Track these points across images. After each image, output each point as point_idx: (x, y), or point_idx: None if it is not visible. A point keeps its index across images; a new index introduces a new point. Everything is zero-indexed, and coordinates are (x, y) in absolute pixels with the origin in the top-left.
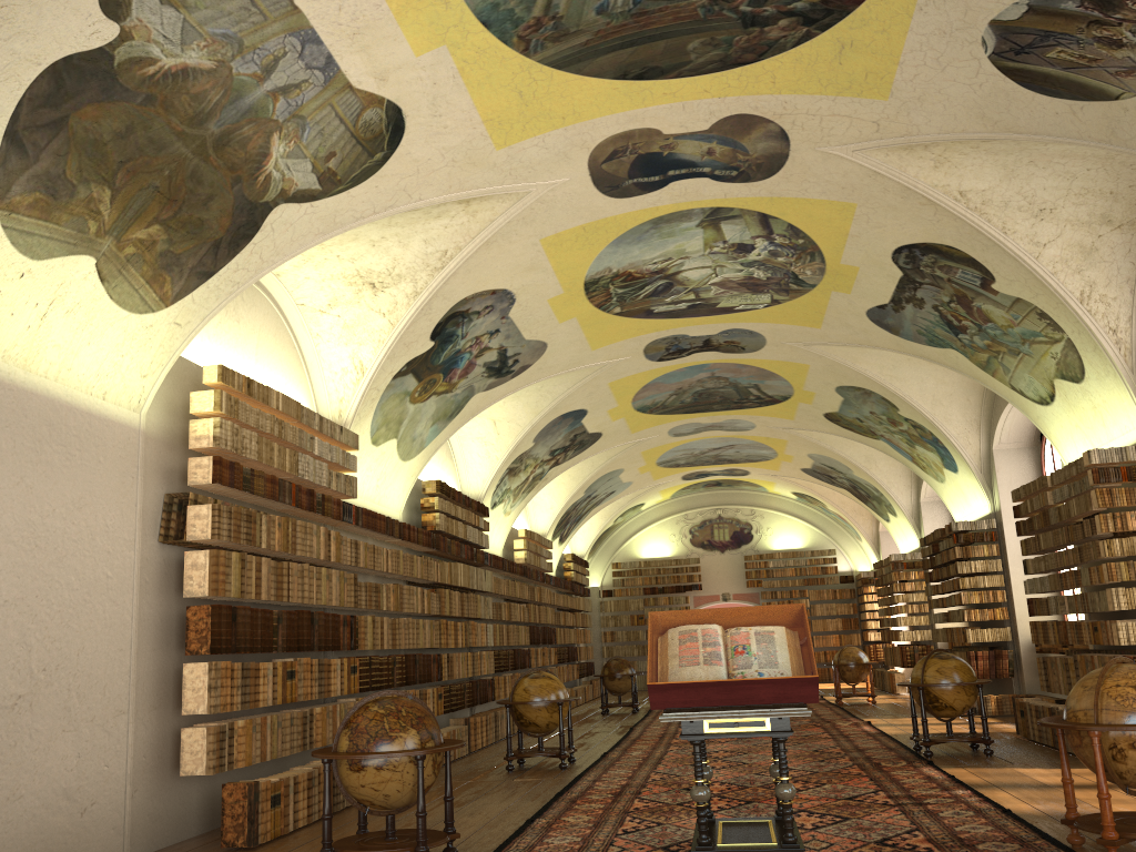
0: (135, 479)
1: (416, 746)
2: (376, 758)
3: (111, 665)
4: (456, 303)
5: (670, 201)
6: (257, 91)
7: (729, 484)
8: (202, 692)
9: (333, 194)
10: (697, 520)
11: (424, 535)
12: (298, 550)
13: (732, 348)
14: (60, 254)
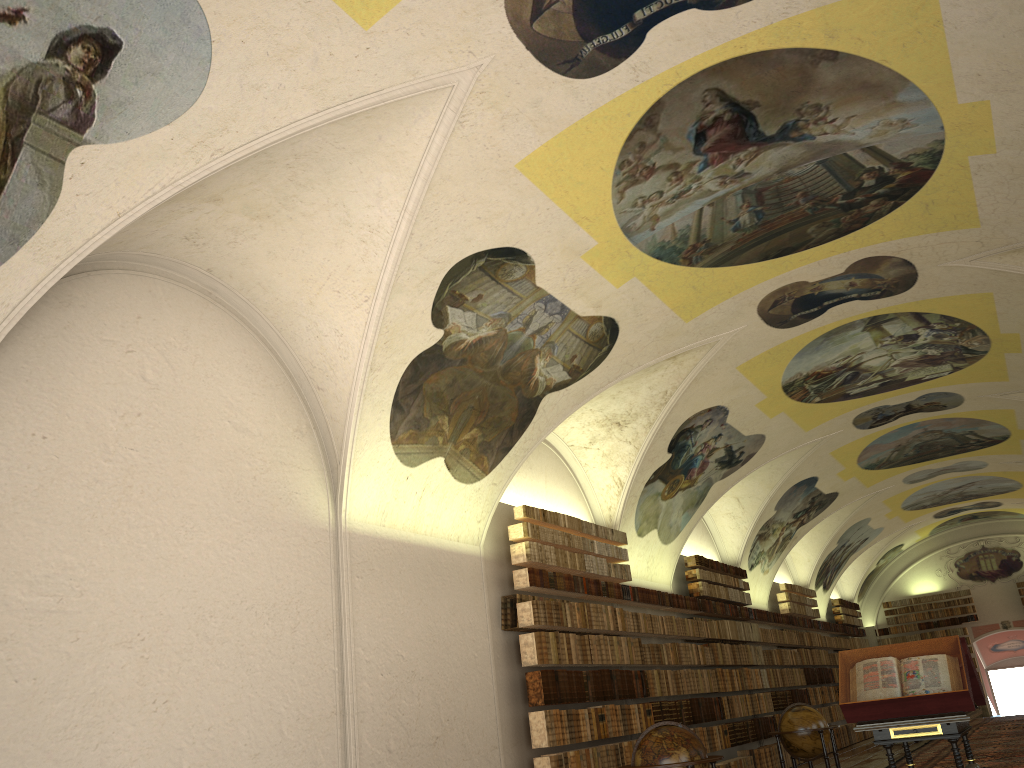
0: (482, 590)
1: (687, 759)
2: (660, 767)
3: (484, 715)
4: (682, 423)
5: (832, 320)
6: (522, 336)
7: (985, 515)
8: (543, 732)
9: (579, 379)
10: (960, 554)
11: (690, 601)
12: (594, 625)
13: (934, 407)
14: (425, 460)
